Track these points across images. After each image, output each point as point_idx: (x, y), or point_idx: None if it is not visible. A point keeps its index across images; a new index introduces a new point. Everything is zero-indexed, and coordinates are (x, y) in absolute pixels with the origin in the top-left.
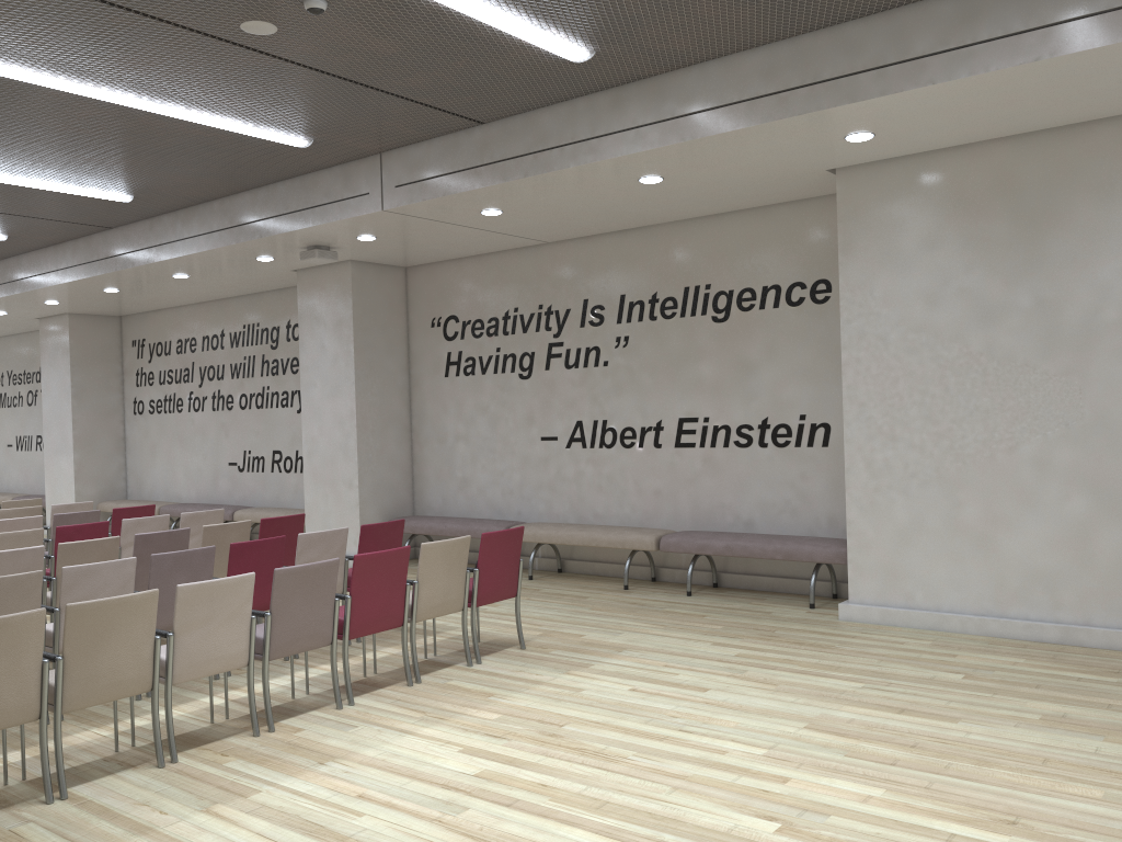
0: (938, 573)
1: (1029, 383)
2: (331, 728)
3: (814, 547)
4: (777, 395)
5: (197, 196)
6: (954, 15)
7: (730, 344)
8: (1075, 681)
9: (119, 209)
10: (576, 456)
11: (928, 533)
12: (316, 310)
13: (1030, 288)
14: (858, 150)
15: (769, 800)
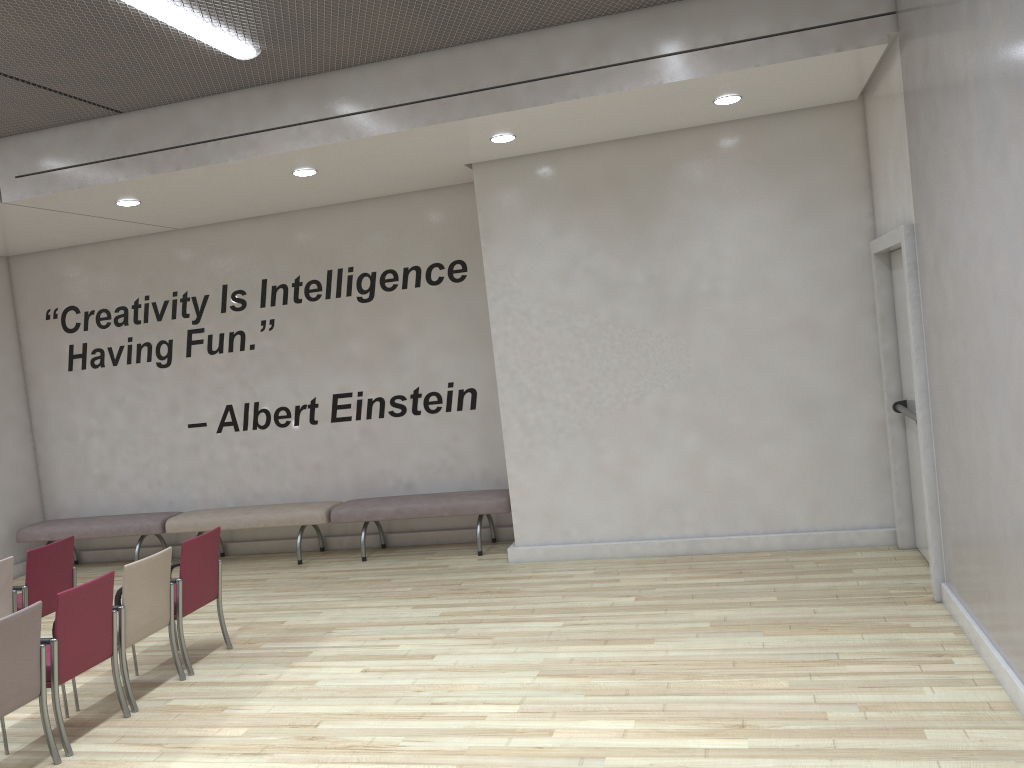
0: (588, 511)
1: (647, 345)
2: None
3: (478, 501)
4: (426, 366)
5: None
6: (591, 40)
7: (377, 322)
8: (716, 586)
9: None
10: (229, 440)
11: (578, 477)
12: None
13: (642, 267)
14: (497, 149)
15: (548, 756)
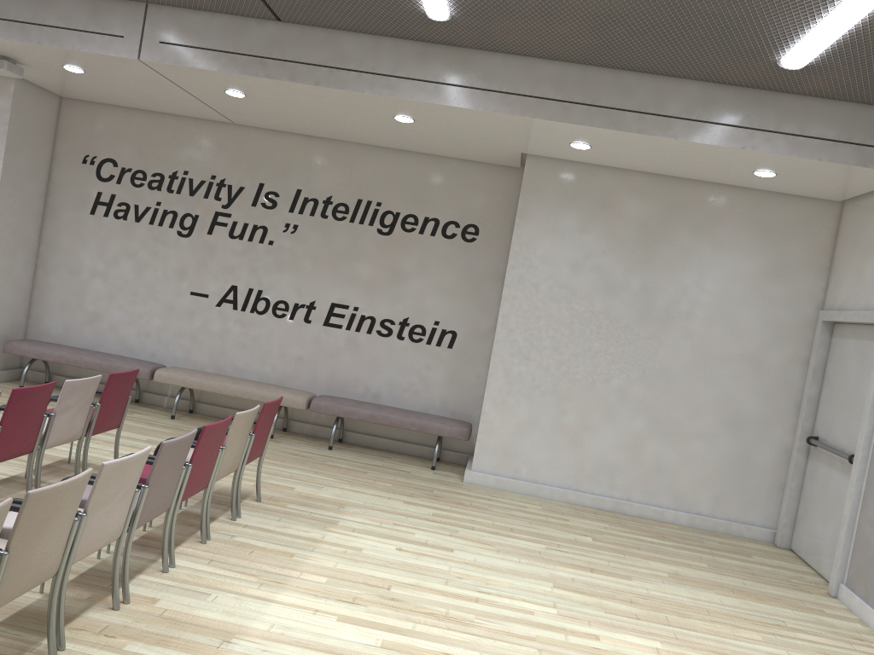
0: (540, 457)
1: (626, 339)
2: (185, 597)
3: (443, 425)
4: (420, 302)
5: None
6: (699, 97)
7: (388, 254)
8: (652, 544)
9: None
10: (225, 315)
11: (539, 428)
12: None
13: (640, 277)
14: (562, 151)
15: None
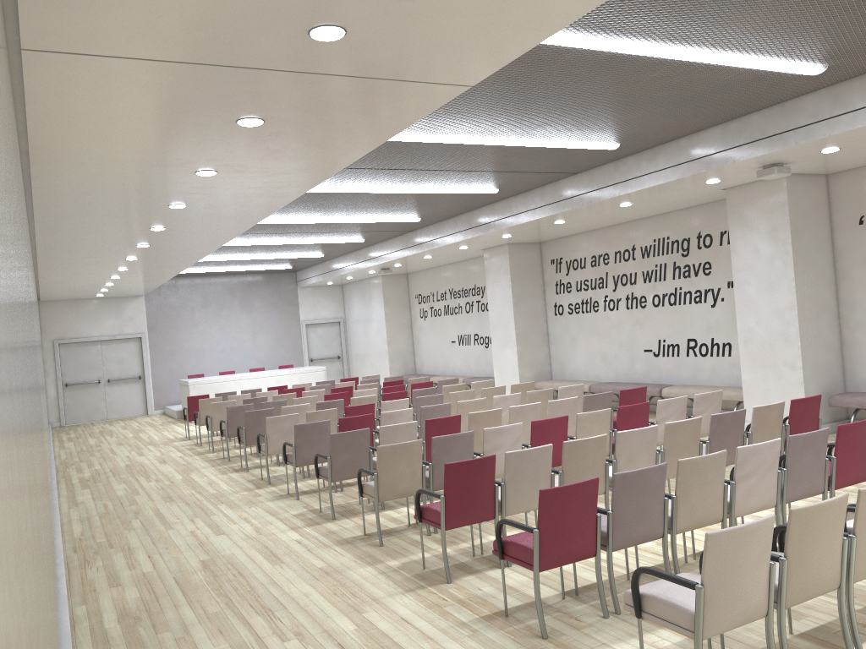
0: None
1: None
2: None
3: None
4: None
5: (669, 136)
6: None
7: None
8: None
9: (597, 157)
10: None
11: None
12: (747, 220)
13: None
14: None
15: None
